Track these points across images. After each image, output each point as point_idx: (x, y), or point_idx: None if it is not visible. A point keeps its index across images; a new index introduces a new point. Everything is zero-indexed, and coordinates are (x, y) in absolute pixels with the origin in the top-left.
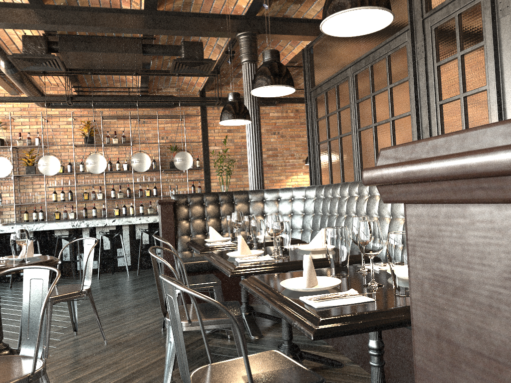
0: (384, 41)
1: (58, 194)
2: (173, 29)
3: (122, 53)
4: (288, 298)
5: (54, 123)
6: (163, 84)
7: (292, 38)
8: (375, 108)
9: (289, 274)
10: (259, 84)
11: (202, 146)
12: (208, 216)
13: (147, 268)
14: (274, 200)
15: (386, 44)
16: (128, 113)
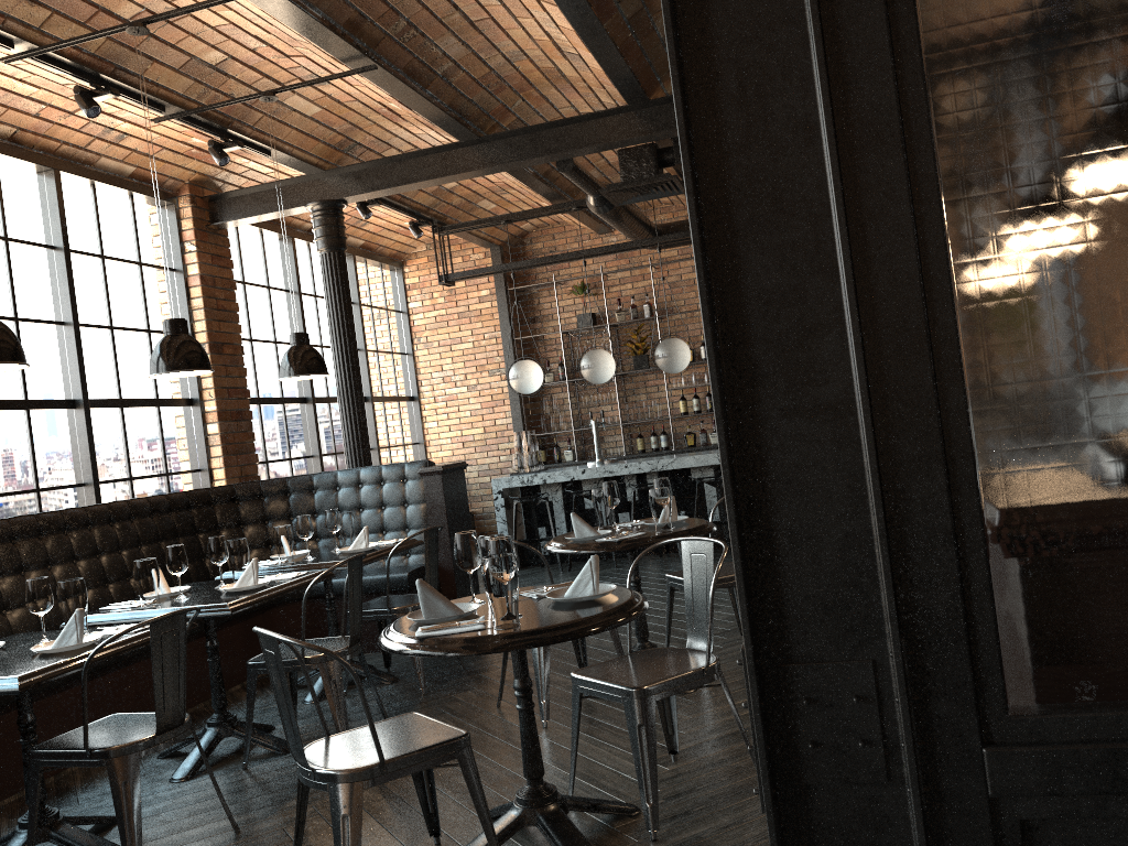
0: None
1: (688, 400)
2: None
3: None
4: None
5: (671, 273)
6: None
7: None
8: None
9: None
10: None
11: None
12: None
13: None
14: None
15: None
16: None
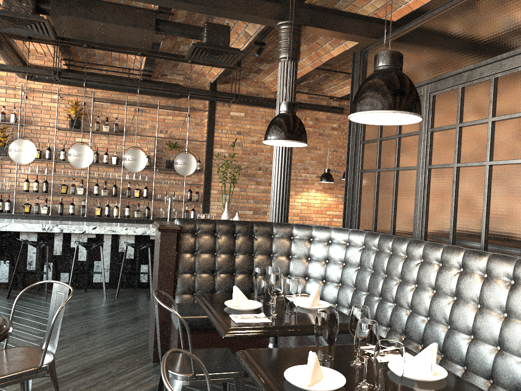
0: (492, 57)
1: (31, 182)
2: (200, 4)
3: (130, 27)
4: None
5: (36, 99)
6: (169, 70)
7: (343, 36)
8: (460, 144)
9: None
10: (371, 105)
11: (205, 147)
12: (220, 251)
13: (128, 287)
14: (305, 239)
15: (495, 61)
16: (124, 98)
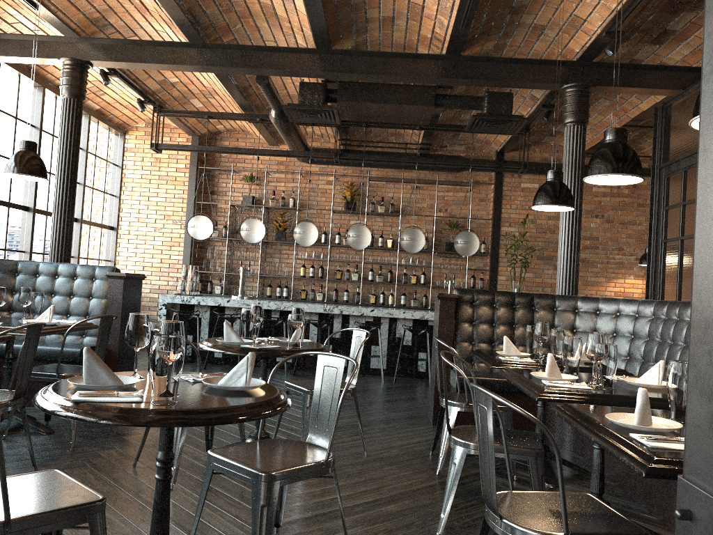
0: None
1: (307, 268)
2: (479, 78)
3: (409, 105)
4: (615, 432)
5: (312, 182)
6: (449, 140)
7: (641, 91)
8: None
9: (614, 408)
10: (596, 170)
11: (491, 226)
12: (498, 322)
13: (405, 376)
14: (590, 312)
15: None
16: (400, 175)
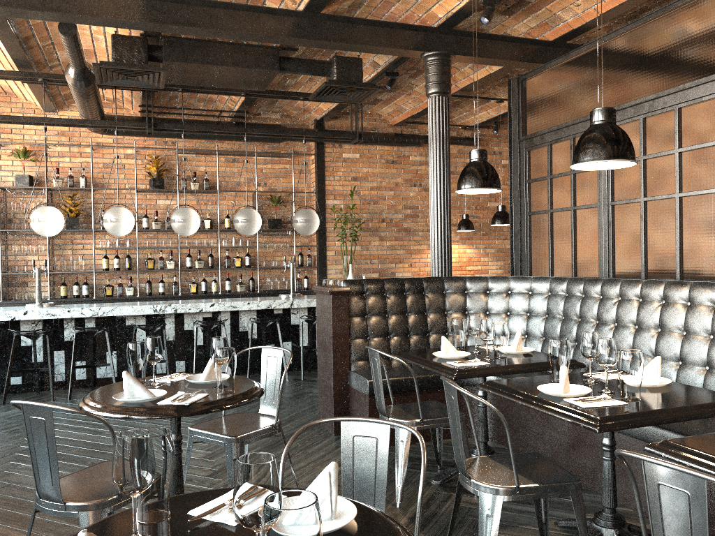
0: (674, 87)
1: (109, 259)
2: (340, 41)
3: (251, 68)
4: None
5: (106, 156)
6: (265, 107)
7: (495, 62)
8: (646, 177)
9: None
10: (595, 155)
11: (316, 199)
12: (391, 312)
13: (254, 373)
14: (481, 292)
15: (678, 91)
16: (212, 146)
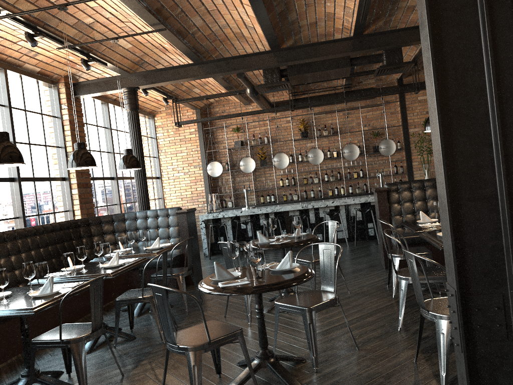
0: None
1: (283, 180)
2: (377, 46)
3: (334, 69)
4: None
5: (277, 124)
6: (363, 78)
7: None
8: None
9: None
10: None
11: (402, 130)
12: (416, 200)
13: (362, 240)
14: None
15: None
16: (334, 107)
